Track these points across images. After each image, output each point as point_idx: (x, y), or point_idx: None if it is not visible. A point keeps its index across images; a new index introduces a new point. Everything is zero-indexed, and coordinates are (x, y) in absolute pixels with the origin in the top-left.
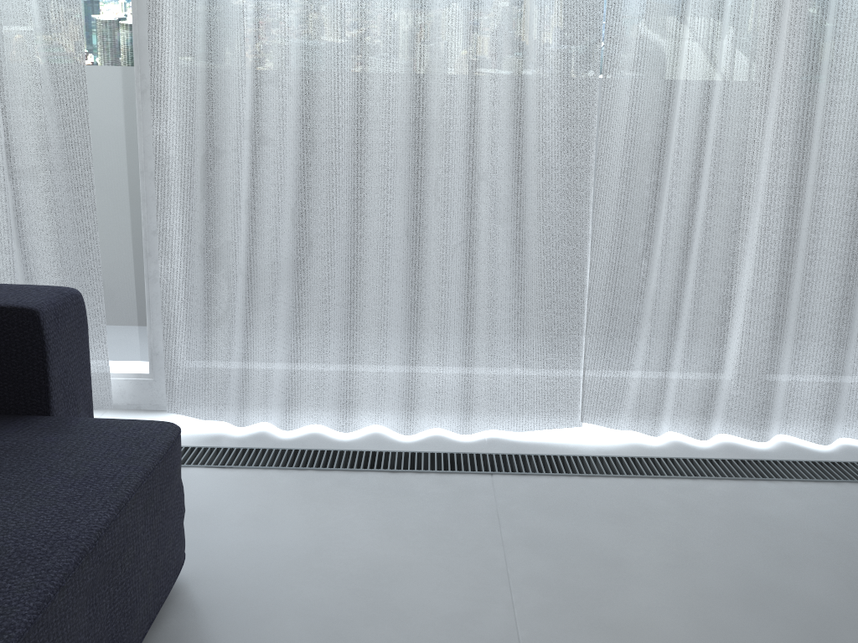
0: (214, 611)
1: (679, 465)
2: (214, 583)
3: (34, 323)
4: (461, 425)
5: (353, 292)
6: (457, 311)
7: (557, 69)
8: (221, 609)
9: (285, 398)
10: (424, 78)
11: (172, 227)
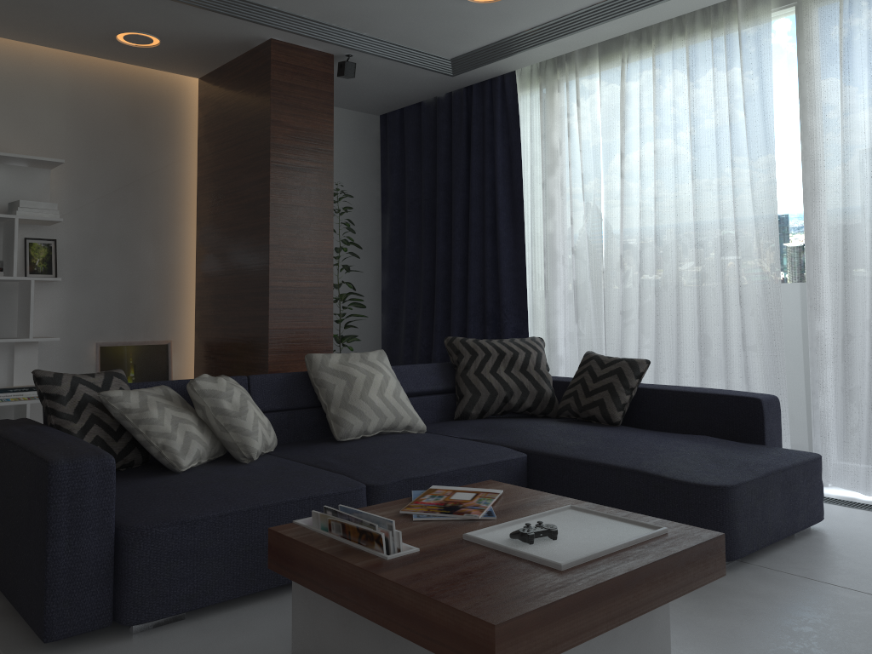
0: (835, 538)
1: None
2: (837, 533)
3: (759, 404)
4: None
5: None
6: None
7: None
8: (839, 538)
9: None
10: None
11: (825, 376)
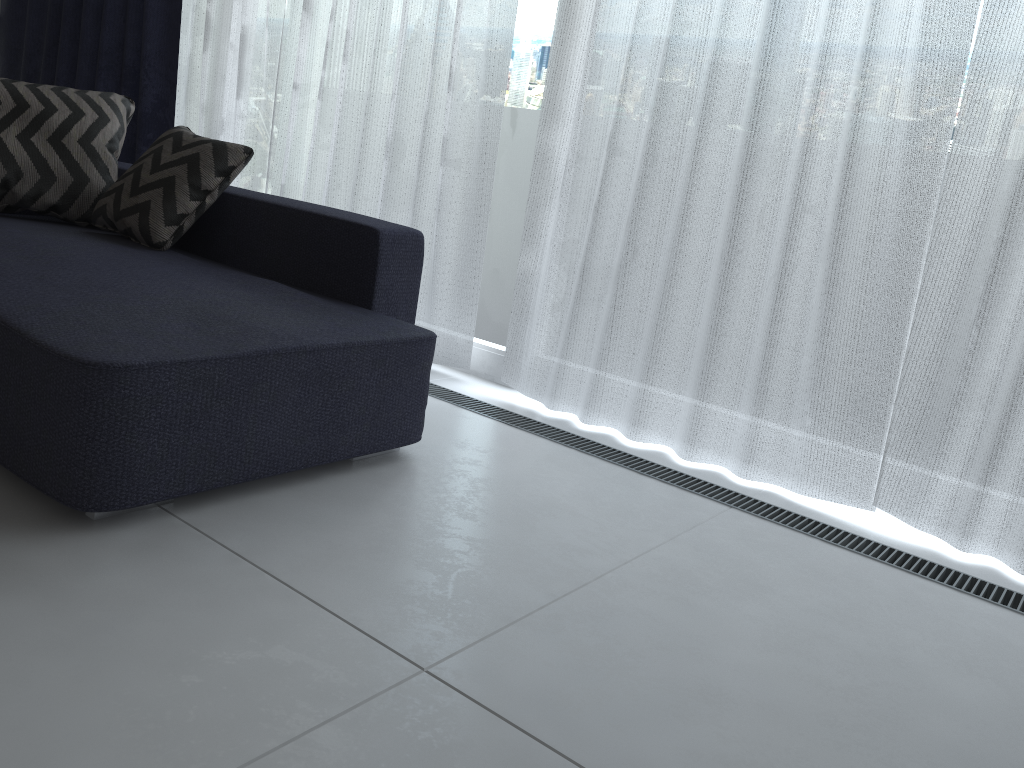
0: (412, 476)
1: (958, 578)
2: (428, 466)
3: (375, 240)
4: (740, 467)
5: (663, 304)
6: (759, 346)
7: (909, 101)
8: (418, 477)
9: (588, 392)
10: (761, 102)
11: (536, 219)
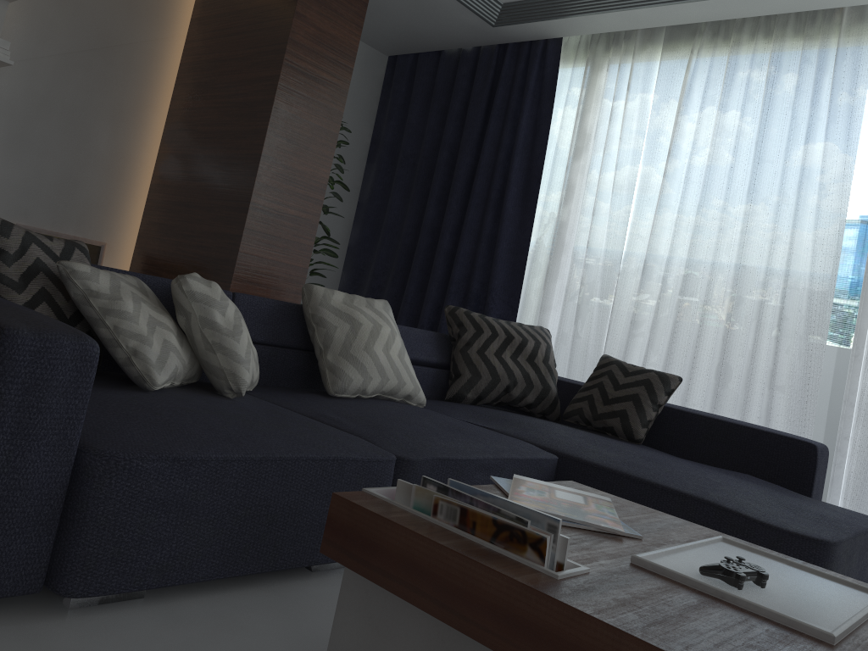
0: None
1: None
2: None
3: (813, 451)
4: None
5: None
6: None
7: None
8: None
9: None
10: None
11: (862, 435)
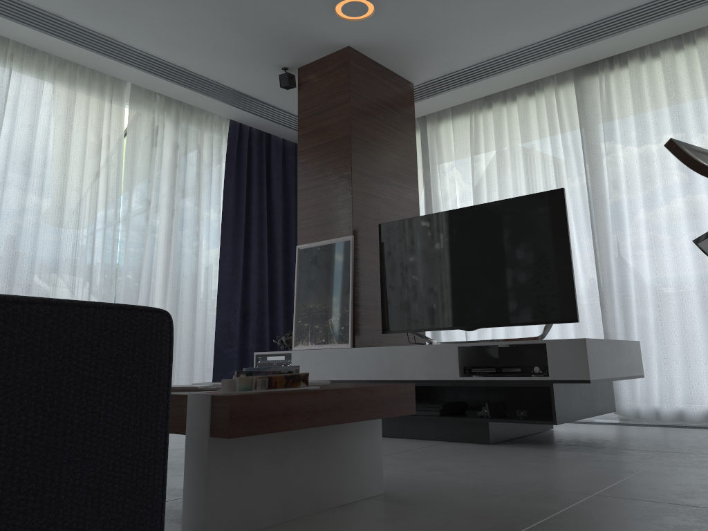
0: None
1: None
2: None
3: None
4: None
5: None
6: None
7: (101, 286)
8: None
9: None
10: (57, 287)
11: None
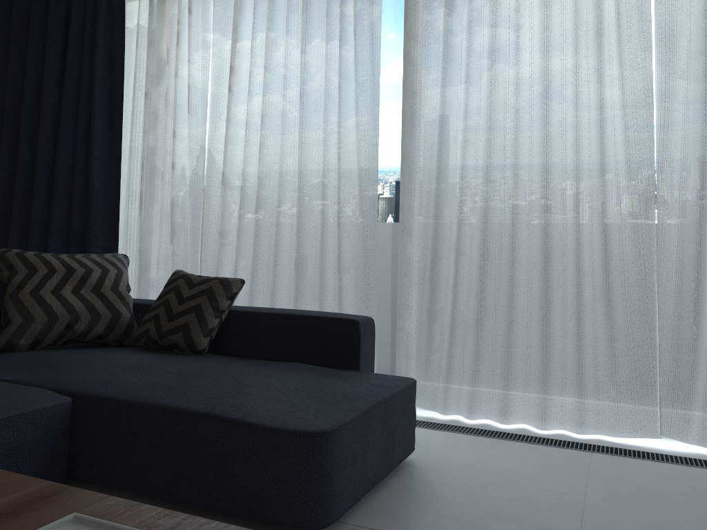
0: (428, 471)
1: None
2: (427, 463)
3: (356, 326)
4: (577, 428)
5: (509, 338)
6: (572, 354)
7: (628, 213)
8: (431, 470)
9: (469, 399)
10: (548, 219)
11: (413, 298)
